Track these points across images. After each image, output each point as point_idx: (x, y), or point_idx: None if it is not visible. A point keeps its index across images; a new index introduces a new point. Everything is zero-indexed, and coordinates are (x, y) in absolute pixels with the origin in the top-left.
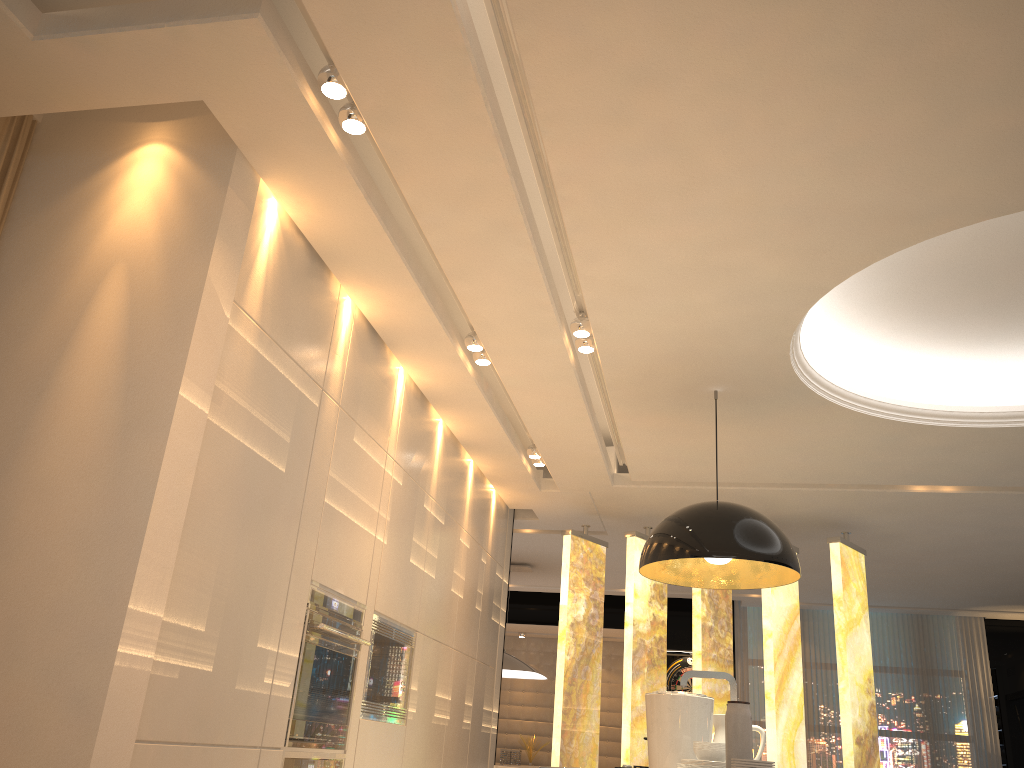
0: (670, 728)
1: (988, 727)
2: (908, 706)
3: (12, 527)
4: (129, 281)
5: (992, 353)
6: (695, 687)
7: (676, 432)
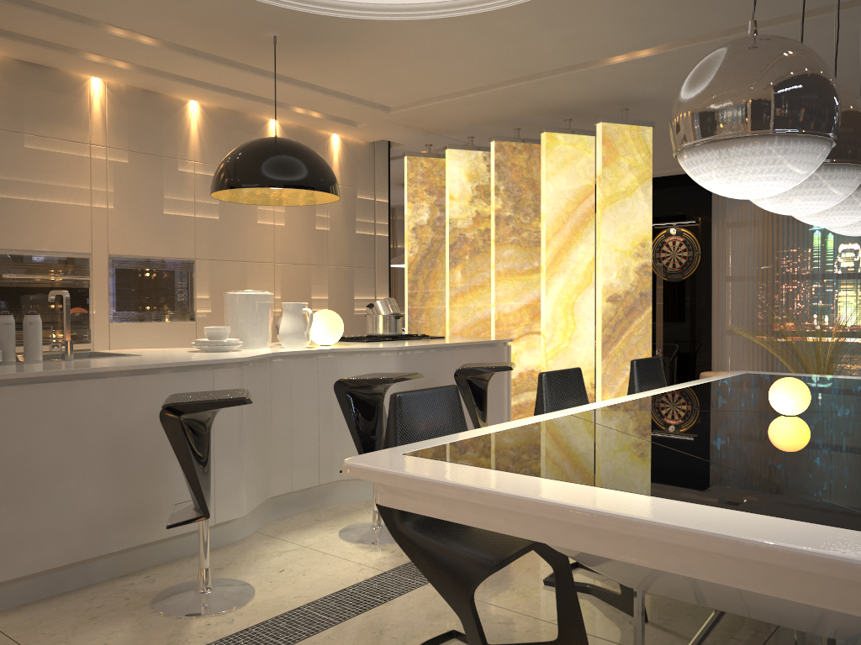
0: (226, 317)
1: None
2: None
3: None
4: None
5: None
6: (492, 268)
7: (328, 69)
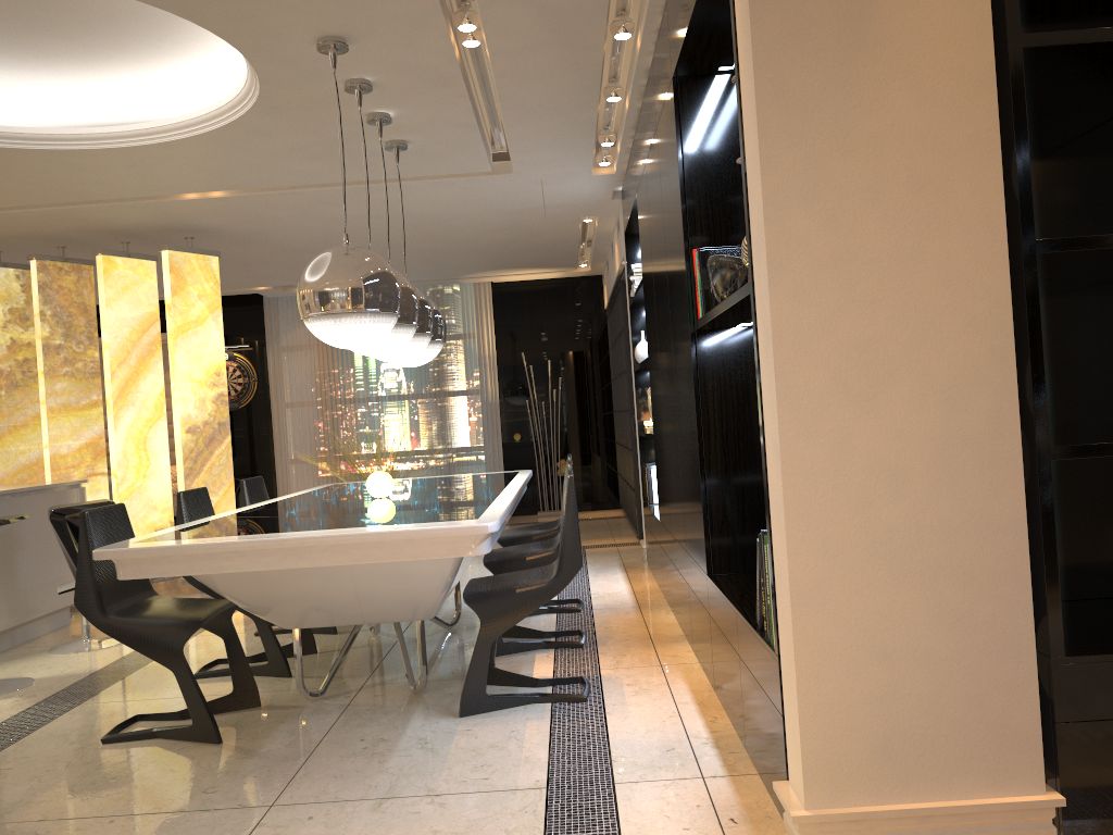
0: None
1: (491, 380)
2: (423, 371)
3: None
4: None
5: (116, 69)
6: (42, 403)
7: None
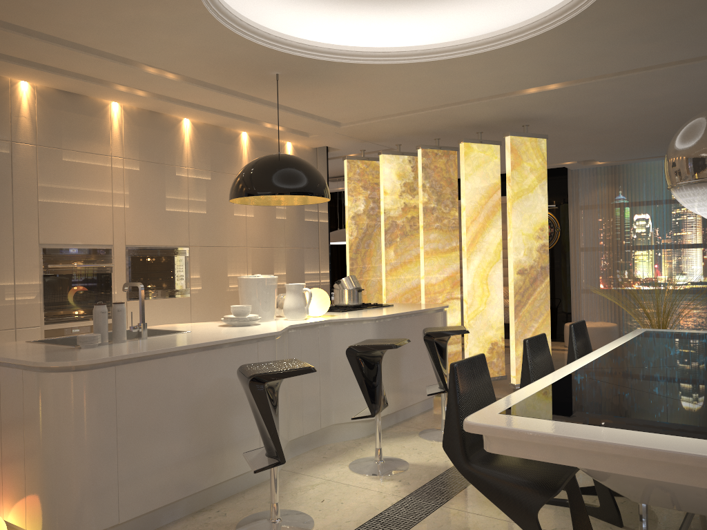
0: (241, 297)
1: None
2: (698, 226)
3: None
4: None
5: None
6: (421, 248)
7: (307, 97)
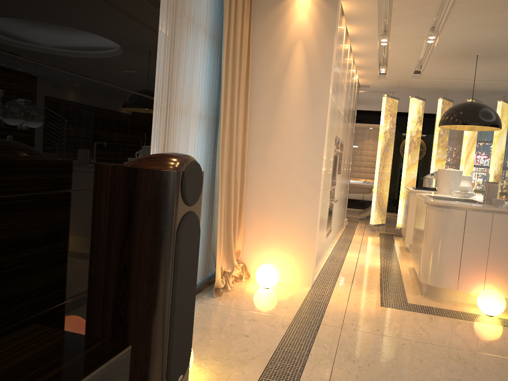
0: (447, 180)
1: None
2: (505, 157)
3: (280, 133)
4: (304, 48)
5: None
6: (433, 157)
7: (451, 65)
